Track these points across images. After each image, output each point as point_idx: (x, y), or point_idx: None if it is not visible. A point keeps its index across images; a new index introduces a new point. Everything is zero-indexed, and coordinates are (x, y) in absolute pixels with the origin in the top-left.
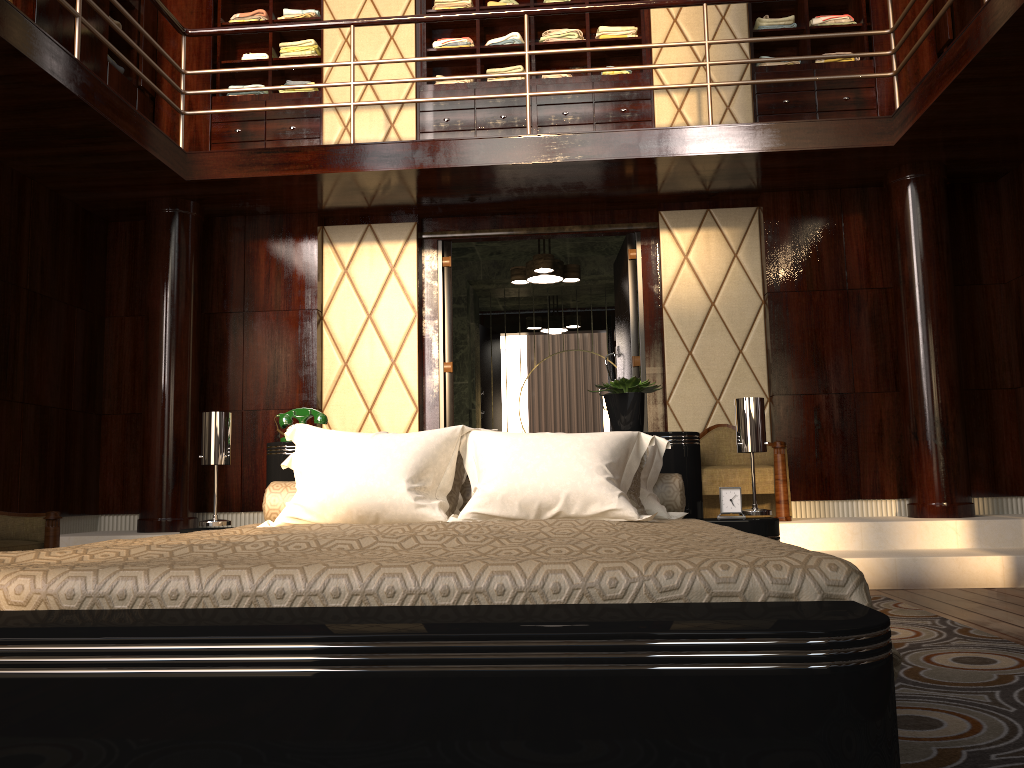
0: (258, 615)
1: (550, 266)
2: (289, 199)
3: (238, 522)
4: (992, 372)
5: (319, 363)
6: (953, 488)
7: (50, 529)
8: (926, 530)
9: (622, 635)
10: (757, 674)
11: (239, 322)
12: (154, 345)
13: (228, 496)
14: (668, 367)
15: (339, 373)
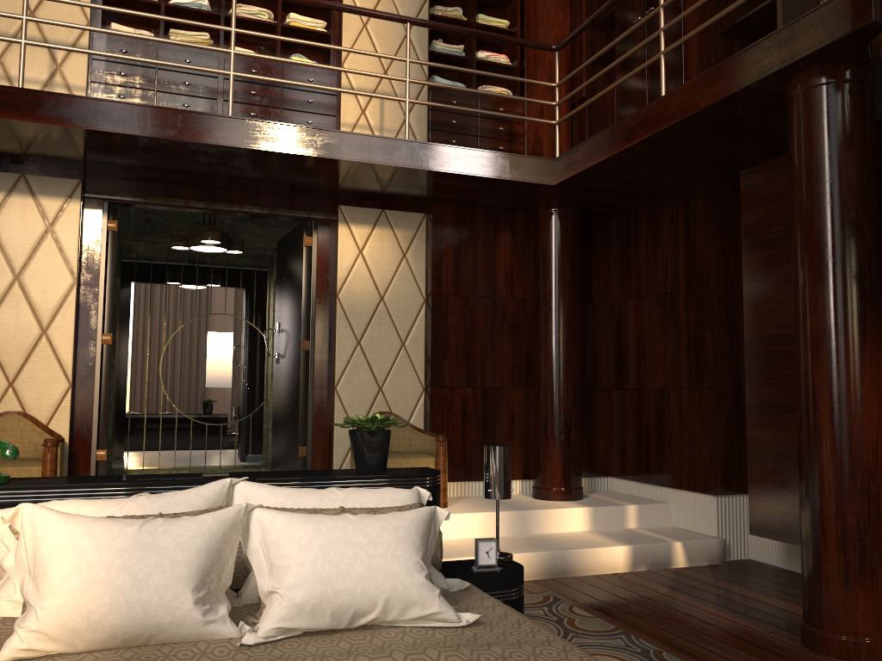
0: None
1: (219, 239)
2: None
3: None
4: (595, 375)
5: None
6: (571, 476)
7: None
8: (557, 516)
9: None
10: None
11: None
12: None
13: None
14: (338, 355)
15: None
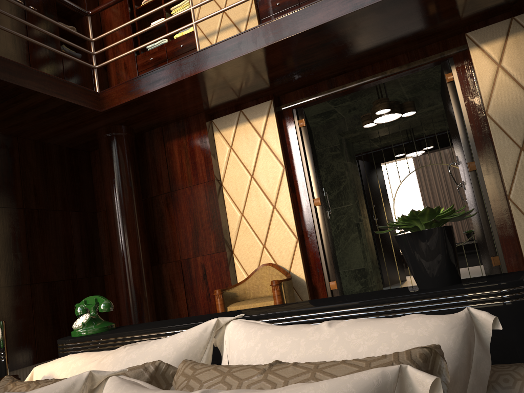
0: None
1: (386, 107)
2: (177, 107)
3: None
4: None
5: (224, 217)
6: None
7: None
8: None
9: None
10: None
11: (169, 199)
12: (111, 228)
13: None
14: (502, 166)
15: (239, 222)
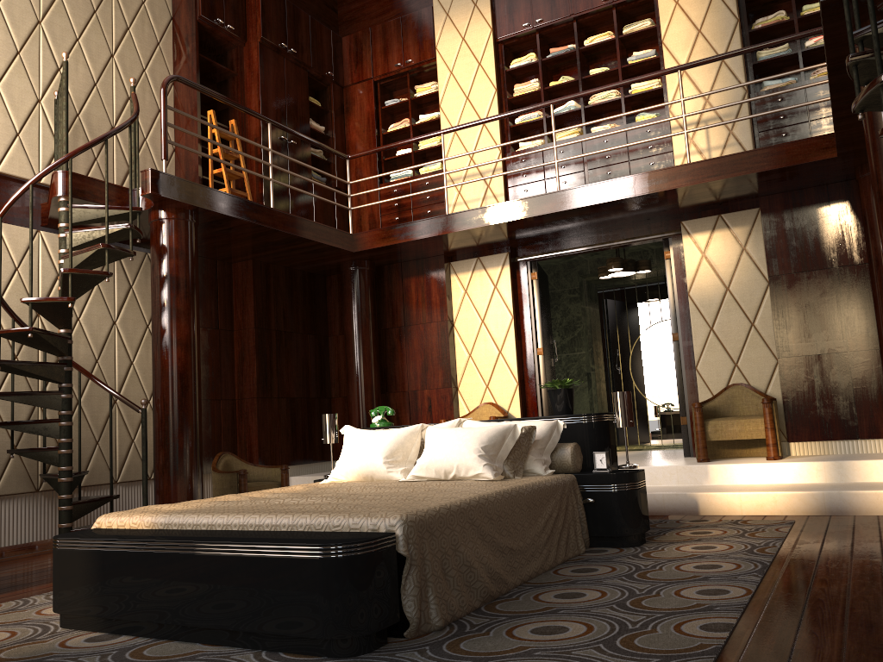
0: (201, 533)
1: (618, 266)
2: (420, 251)
3: None
4: None
5: (452, 356)
6: None
7: (283, 475)
8: (881, 467)
9: (268, 543)
10: (304, 558)
11: (402, 333)
12: (349, 355)
13: None
14: (695, 341)
15: (466, 362)
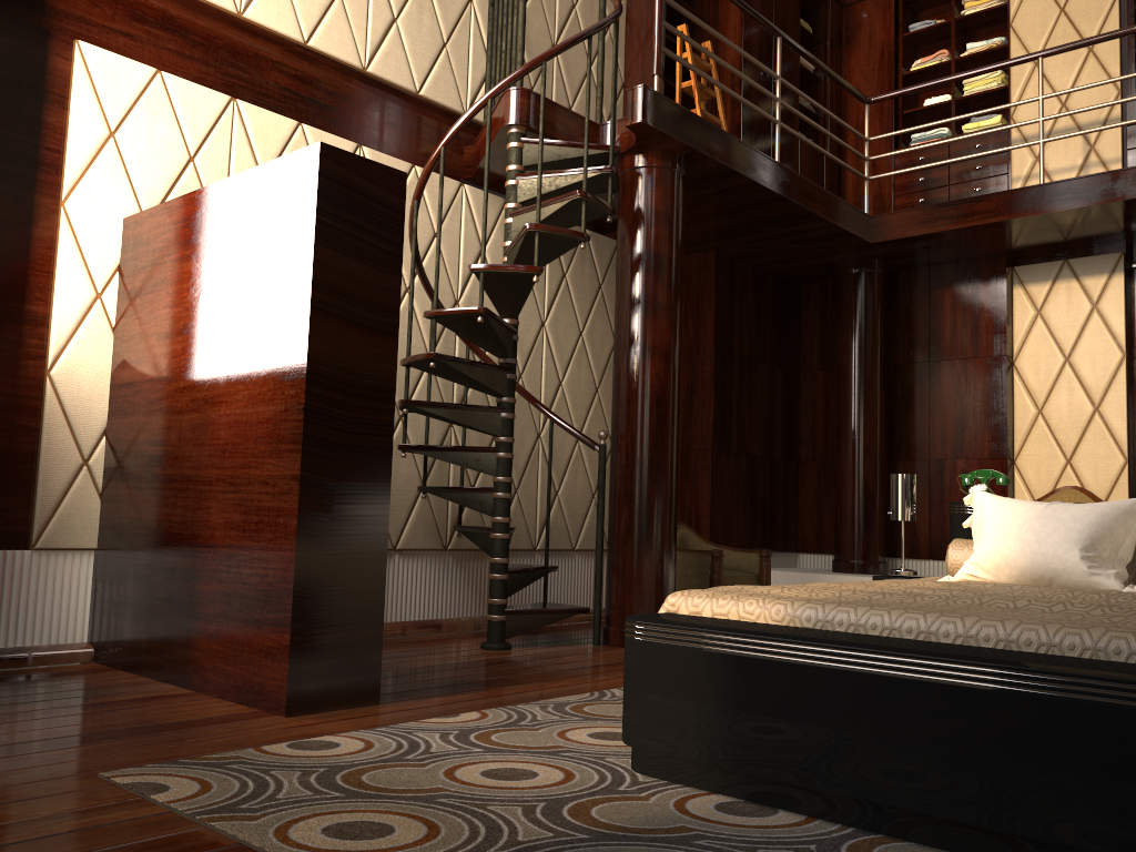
0: (929, 645)
1: None
2: (974, 246)
3: (926, 569)
4: None
5: (1009, 411)
6: None
7: (763, 564)
8: None
9: None
10: None
11: (924, 372)
12: (844, 399)
13: (916, 543)
14: None
15: (1032, 421)
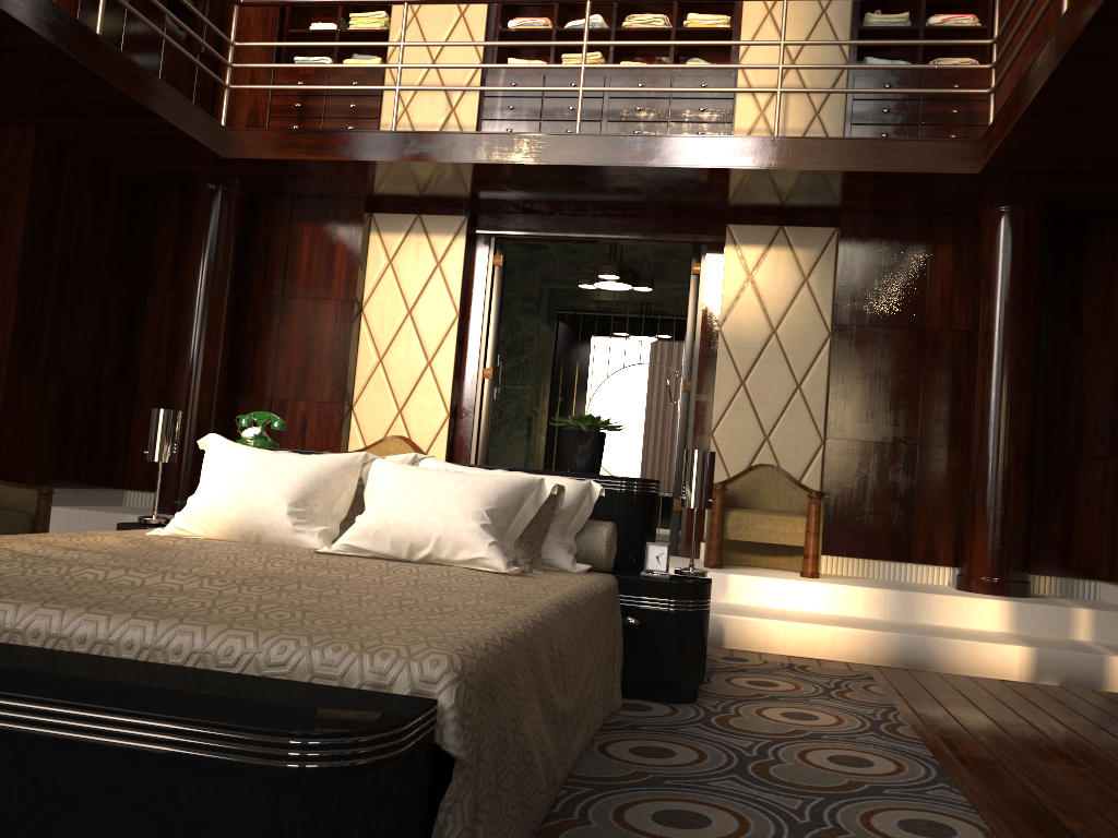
0: None
1: (615, 273)
2: (333, 183)
3: None
4: (1080, 437)
5: (353, 357)
6: (1005, 563)
7: (41, 503)
8: (959, 607)
9: (110, 709)
10: (218, 763)
11: (277, 307)
12: (184, 324)
13: None
14: (717, 396)
15: (373, 369)
